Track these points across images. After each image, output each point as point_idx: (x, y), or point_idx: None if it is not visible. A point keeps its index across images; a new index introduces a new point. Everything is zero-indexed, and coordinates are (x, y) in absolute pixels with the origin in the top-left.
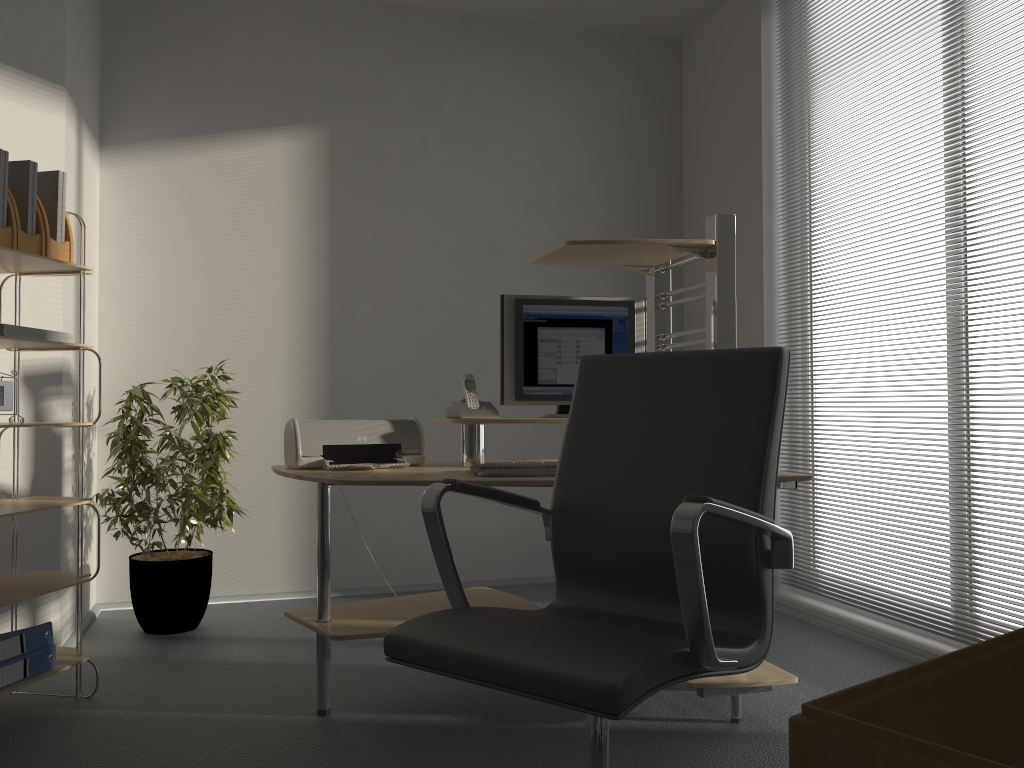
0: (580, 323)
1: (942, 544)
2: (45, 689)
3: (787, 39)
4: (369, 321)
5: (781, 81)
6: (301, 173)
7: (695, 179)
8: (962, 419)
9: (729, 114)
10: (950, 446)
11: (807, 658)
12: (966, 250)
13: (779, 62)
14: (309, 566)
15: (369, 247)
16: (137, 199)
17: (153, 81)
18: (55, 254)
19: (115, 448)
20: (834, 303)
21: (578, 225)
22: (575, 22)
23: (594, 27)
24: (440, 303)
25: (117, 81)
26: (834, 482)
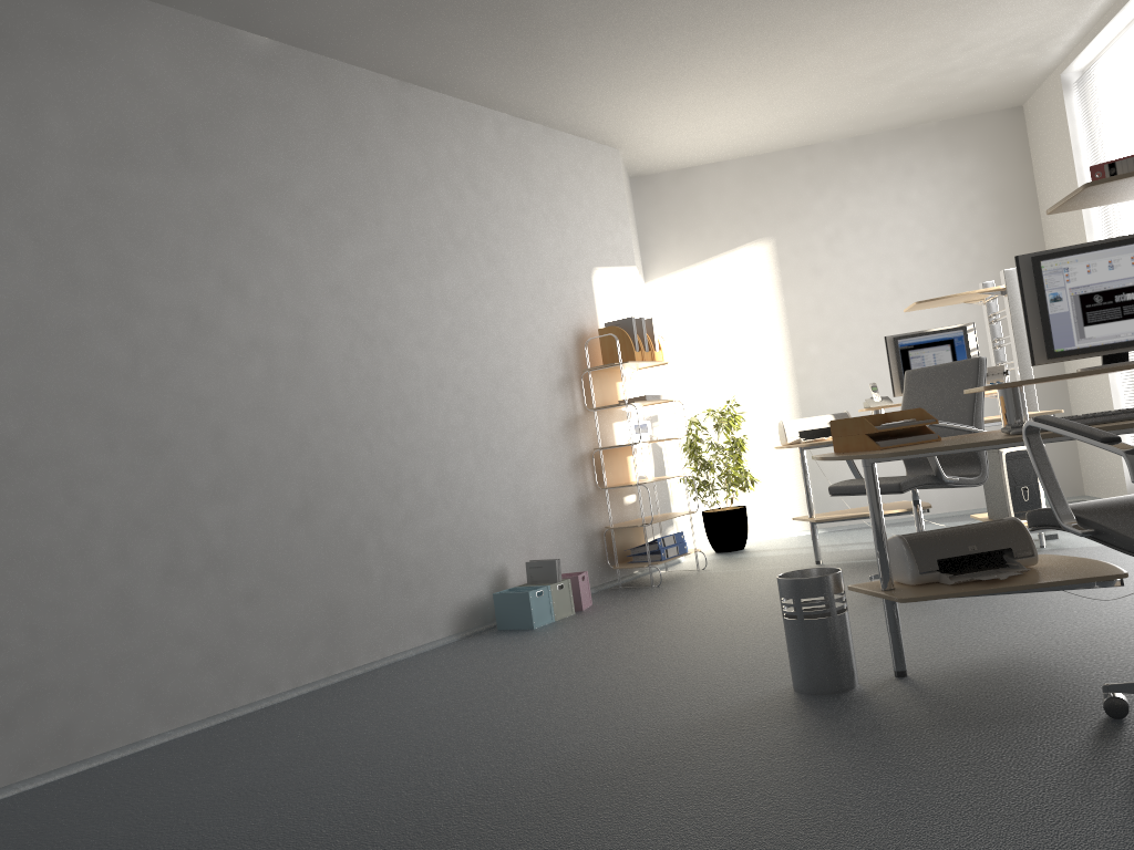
0: (933, 344)
1: None
2: (680, 569)
3: (1084, 109)
4: (818, 355)
5: (1086, 138)
6: (761, 270)
7: (1046, 208)
8: None
9: (1057, 163)
10: None
11: None
12: None
13: (1083, 124)
14: (803, 515)
15: (811, 308)
16: (669, 308)
17: (667, 237)
18: (657, 358)
19: (686, 452)
20: None
21: (958, 261)
22: (933, 120)
23: (949, 118)
24: (864, 335)
25: (647, 242)
26: None
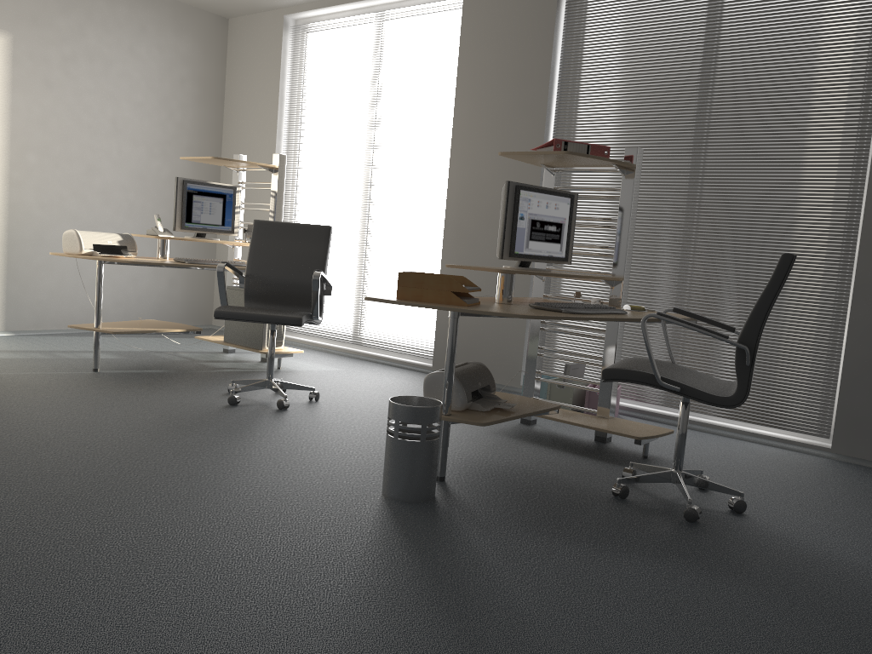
0: (212, 195)
1: (352, 305)
2: None
3: (295, 49)
4: (35, 165)
5: (290, 70)
6: None
7: (233, 106)
8: (363, 253)
9: (259, 77)
10: (359, 264)
11: (295, 354)
12: (371, 180)
13: (290, 59)
14: None
15: (37, 117)
16: None
17: None
18: None
19: None
20: (311, 193)
21: (165, 121)
22: None
23: (181, 1)
24: (81, 159)
25: None
26: None
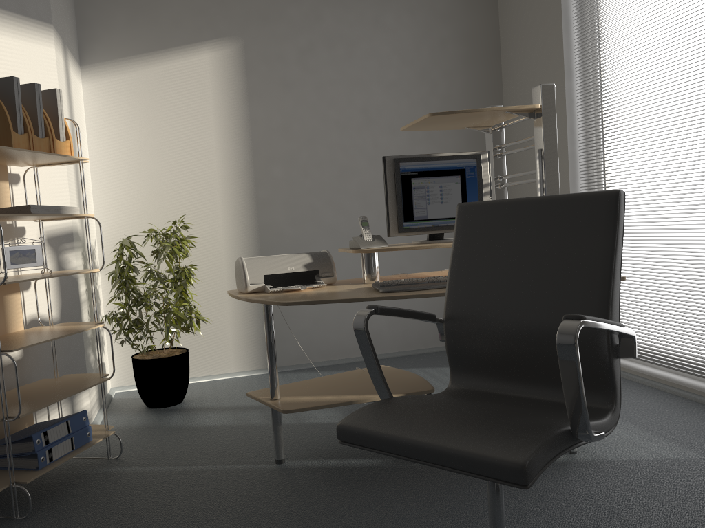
0: (442, 173)
1: None
2: (86, 453)
3: None
4: (282, 178)
5: None
6: (225, 74)
7: (510, 57)
8: None
9: (535, 6)
10: None
11: None
12: None
13: None
14: (254, 353)
15: (278, 125)
16: (110, 102)
17: (113, 14)
18: (60, 150)
19: (114, 283)
20: (623, 143)
21: (426, 97)
22: None
23: None
24: (331, 162)
25: (87, 16)
26: (626, 273)
